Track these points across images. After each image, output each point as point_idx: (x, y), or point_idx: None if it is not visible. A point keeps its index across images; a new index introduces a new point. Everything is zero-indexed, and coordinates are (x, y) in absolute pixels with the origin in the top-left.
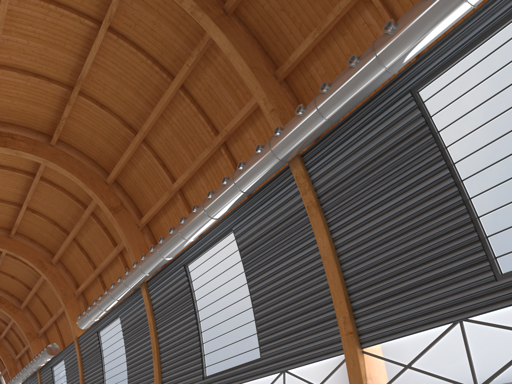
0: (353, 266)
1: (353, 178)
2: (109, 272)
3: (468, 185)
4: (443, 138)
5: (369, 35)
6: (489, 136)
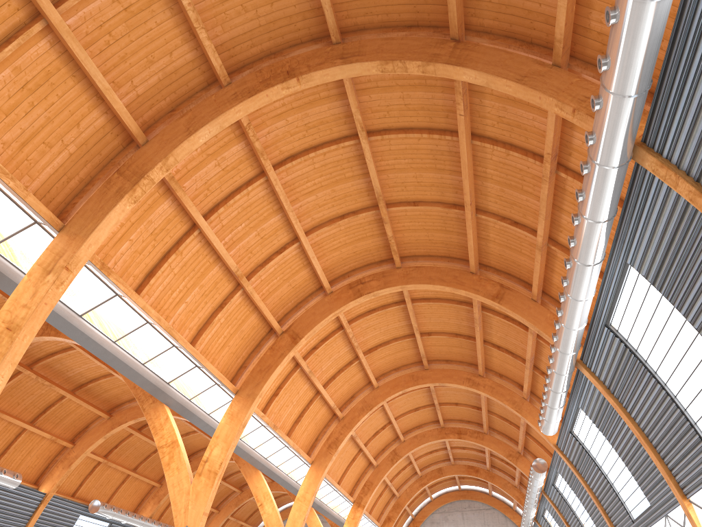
0: None
1: None
2: (542, 360)
3: None
4: None
5: None
6: None
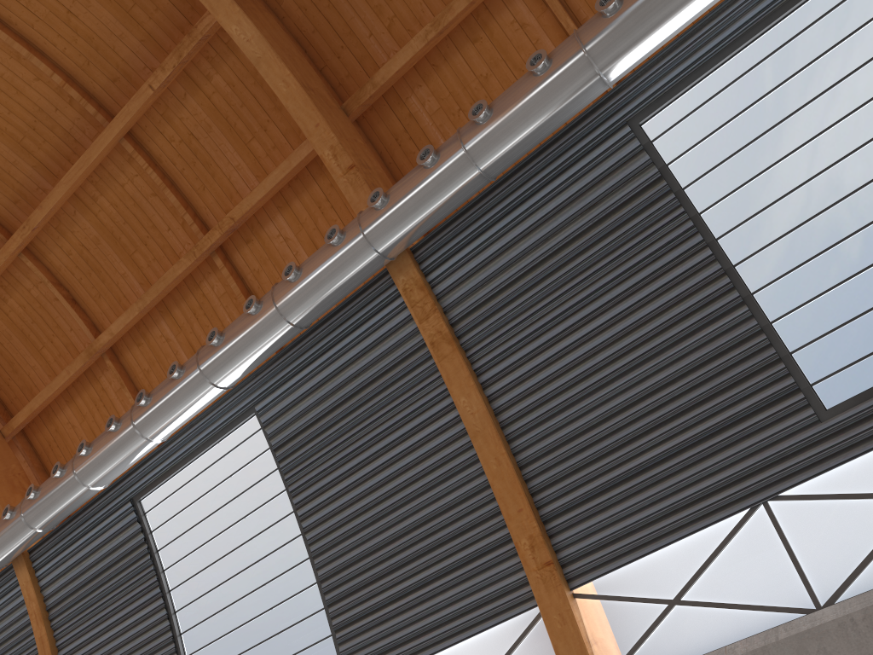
0: (537, 440)
1: (523, 281)
2: None
3: (745, 273)
4: (692, 199)
5: (524, 43)
6: (774, 190)
